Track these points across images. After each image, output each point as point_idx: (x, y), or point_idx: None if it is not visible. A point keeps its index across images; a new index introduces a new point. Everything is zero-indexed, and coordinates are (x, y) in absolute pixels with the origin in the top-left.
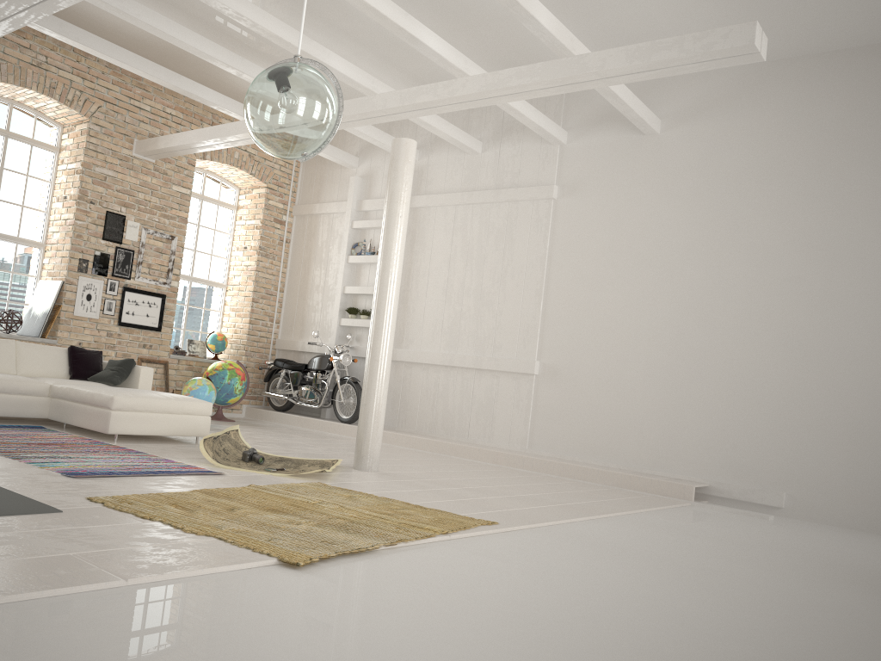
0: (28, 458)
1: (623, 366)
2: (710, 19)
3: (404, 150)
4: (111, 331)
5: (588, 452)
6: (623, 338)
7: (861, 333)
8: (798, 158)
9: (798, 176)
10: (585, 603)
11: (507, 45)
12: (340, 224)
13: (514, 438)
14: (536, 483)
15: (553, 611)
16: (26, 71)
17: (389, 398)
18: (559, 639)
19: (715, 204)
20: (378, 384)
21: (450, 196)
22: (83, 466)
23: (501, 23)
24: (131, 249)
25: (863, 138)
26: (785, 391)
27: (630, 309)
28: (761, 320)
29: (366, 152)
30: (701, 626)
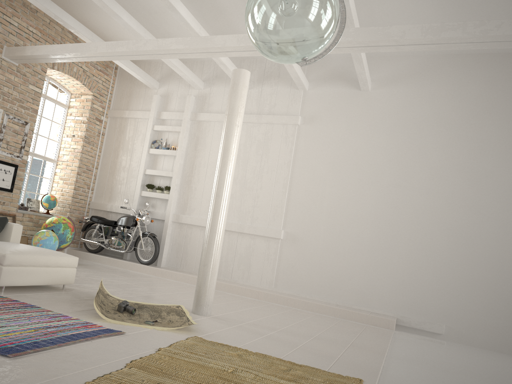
0: None
1: (341, 237)
2: (425, 21)
3: (243, 78)
4: None
5: (315, 292)
6: (341, 219)
7: (494, 227)
8: (458, 116)
9: (458, 127)
10: None
11: None
12: (143, 126)
13: (264, 280)
14: (302, 318)
15: None
16: None
17: (174, 248)
18: None
19: (404, 139)
20: (216, 250)
21: None
22: (3, 334)
23: None
24: None
25: (498, 108)
26: (445, 260)
27: (347, 201)
28: (432, 215)
29: (165, 80)
30: None
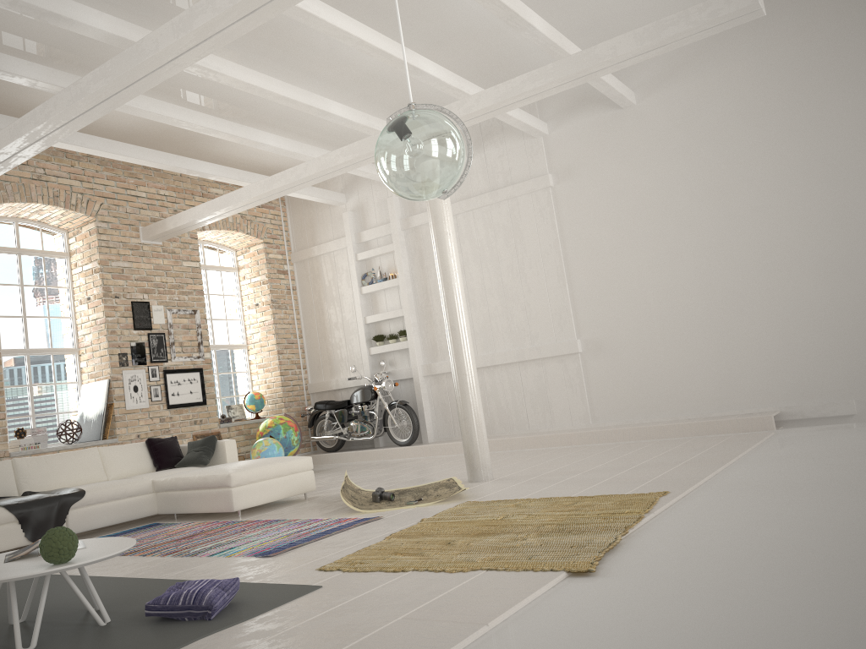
0: (202, 552)
1: (663, 323)
2: None
3: None
4: (163, 416)
5: (653, 411)
6: (656, 298)
7: None
8: (775, 96)
9: (780, 112)
10: (854, 534)
11: (482, 56)
12: (343, 259)
13: (576, 417)
14: (630, 451)
15: (844, 548)
16: (29, 186)
17: (439, 412)
18: None
19: (708, 155)
20: (473, 396)
21: None
22: (258, 545)
23: (477, 38)
24: (161, 332)
25: (829, 65)
26: (825, 307)
27: (654, 269)
28: (784, 249)
29: (351, 187)
30: None
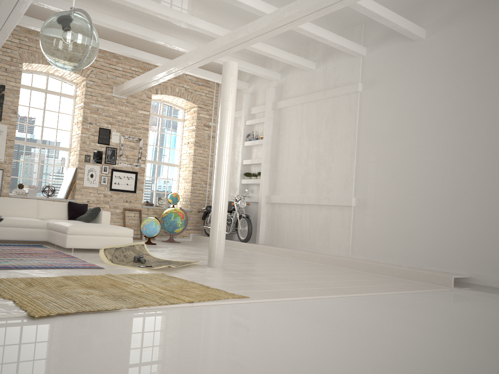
0: None
1: (408, 197)
2: None
3: (229, 68)
4: (106, 194)
5: (388, 255)
6: (407, 178)
7: None
8: None
9: None
10: (215, 348)
11: None
12: (240, 123)
13: (342, 248)
14: (337, 275)
15: (176, 352)
16: None
17: (269, 226)
18: (139, 371)
19: (465, 80)
20: (219, 213)
21: (298, 99)
22: (19, 263)
23: None
24: (115, 147)
25: None
26: None
27: (411, 158)
28: None
29: (252, 79)
30: (289, 368)
